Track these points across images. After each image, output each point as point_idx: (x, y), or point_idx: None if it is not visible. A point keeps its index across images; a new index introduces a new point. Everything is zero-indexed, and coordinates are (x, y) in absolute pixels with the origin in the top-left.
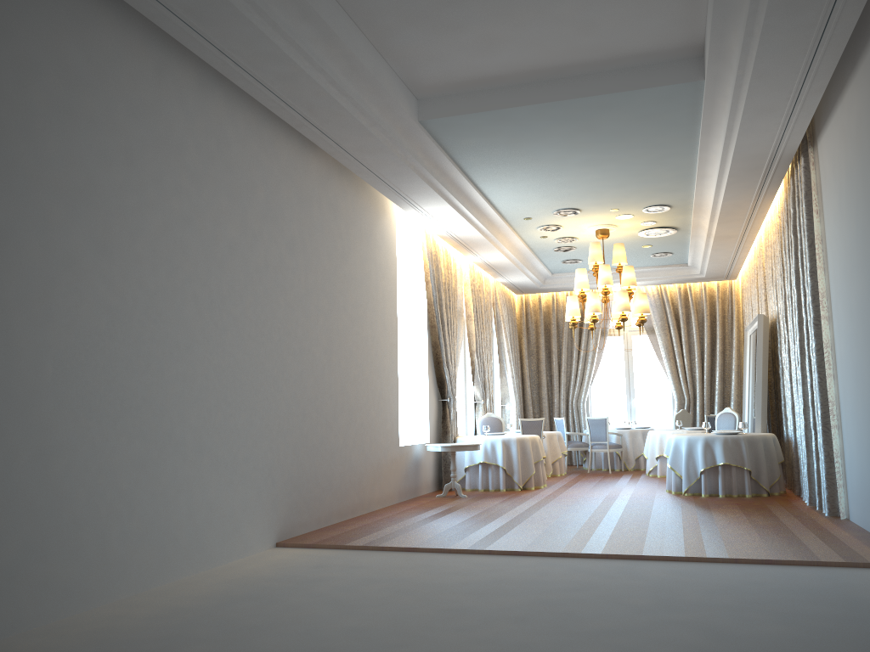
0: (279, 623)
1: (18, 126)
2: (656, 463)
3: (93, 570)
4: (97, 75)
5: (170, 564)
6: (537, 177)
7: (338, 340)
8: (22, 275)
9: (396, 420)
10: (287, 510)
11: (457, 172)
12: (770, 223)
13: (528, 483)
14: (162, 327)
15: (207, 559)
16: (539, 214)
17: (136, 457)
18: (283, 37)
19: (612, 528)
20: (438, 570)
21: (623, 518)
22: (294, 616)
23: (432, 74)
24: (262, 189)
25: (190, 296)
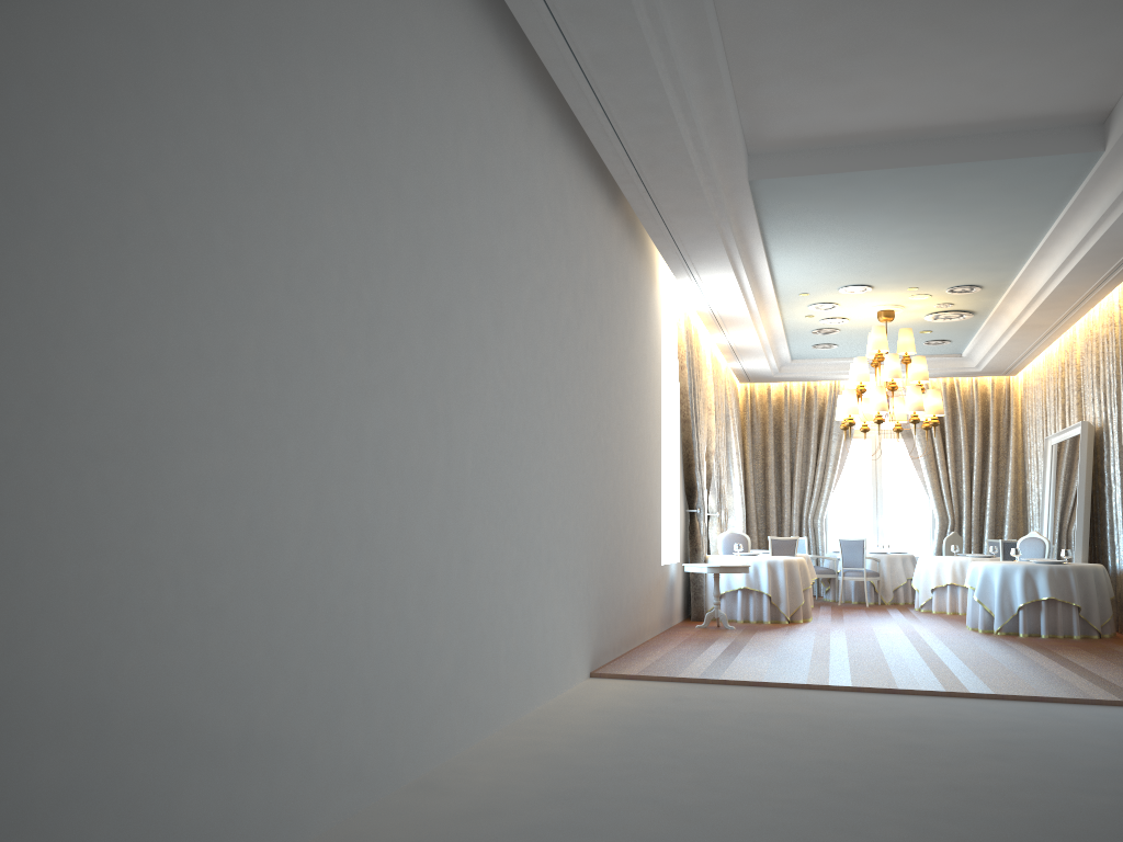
0: (733, 754)
1: (454, 189)
2: (930, 595)
3: (490, 691)
4: (496, 128)
5: (531, 690)
6: (845, 248)
7: (627, 435)
8: (456, 357)
9: (660, 533)
10: (596, 635)
11: (758, 239)
12: (1095, 312)
13: (796, 615)
14: (529, 417)
15: (552, 686)
16: (821, 290)
17: (514, 565)
18: (674, 88)
19: (966, 667)
20: (824, 706)
21: (962, 657)
22: (738, 748)
23: (782, 128)
24: (585, 256)
25: (544, 382)
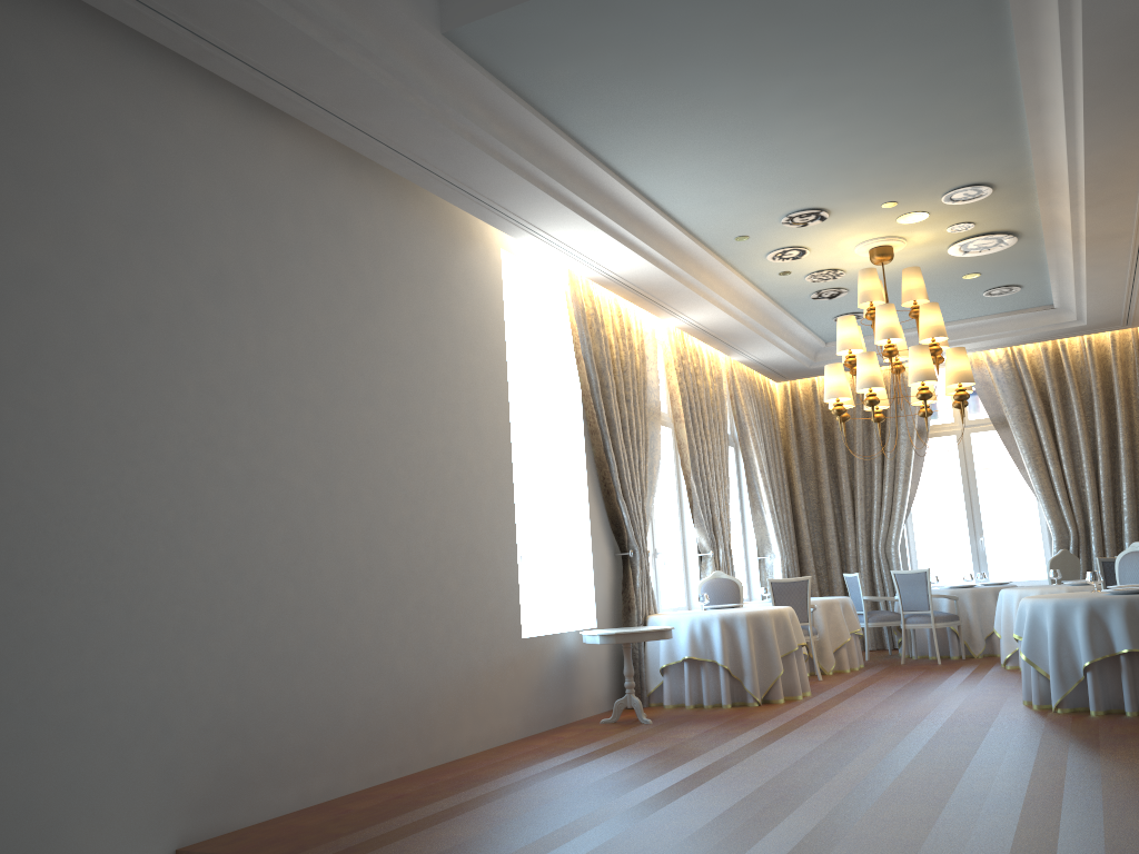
0: None
1: None
2: (1016, 645)
3: None
4: None
5: None
6: (722, 146)
7: (355, 455)
8: None
9: (512, 593)
10: (210, 782)
11: (570, 148)
12: None
13: (773, 692)
14: None
15: None
16: (759, 227)
17: None
18: None
19: (864, 809)
20: None
21: (904, 777)
22: None
23: None
24: (127, 175)
25: None
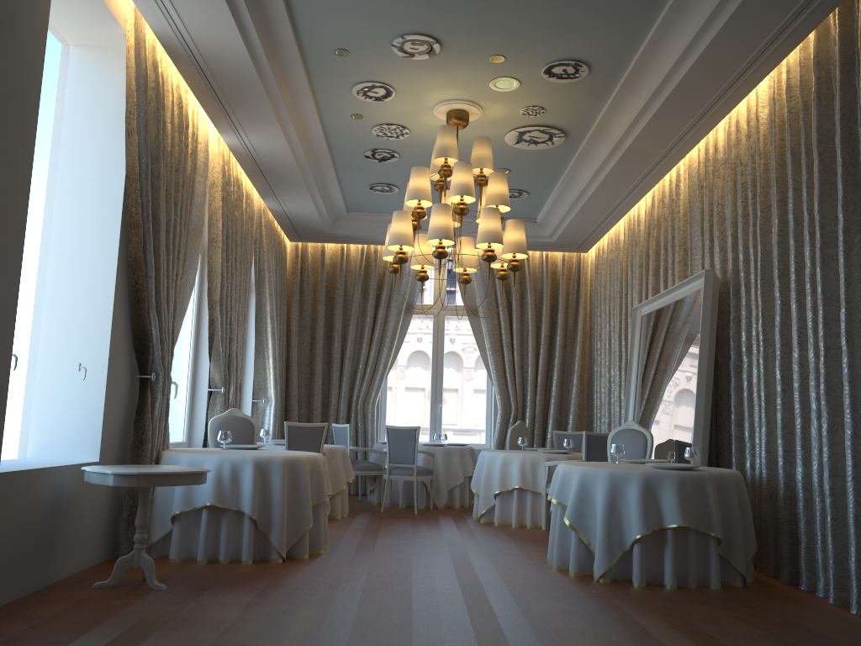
0: None
1: None
2: (492, 502)
3: None
4: None
5: None
6: None
7: None
8: None
9: None
10: None
11: None
12: (719, 133)
13: (299, 546)
14: None
15: None
16: (367, 42)
17: None
18: None
19: None
20: None
21: None
22: None
23: None
24: None
25: None
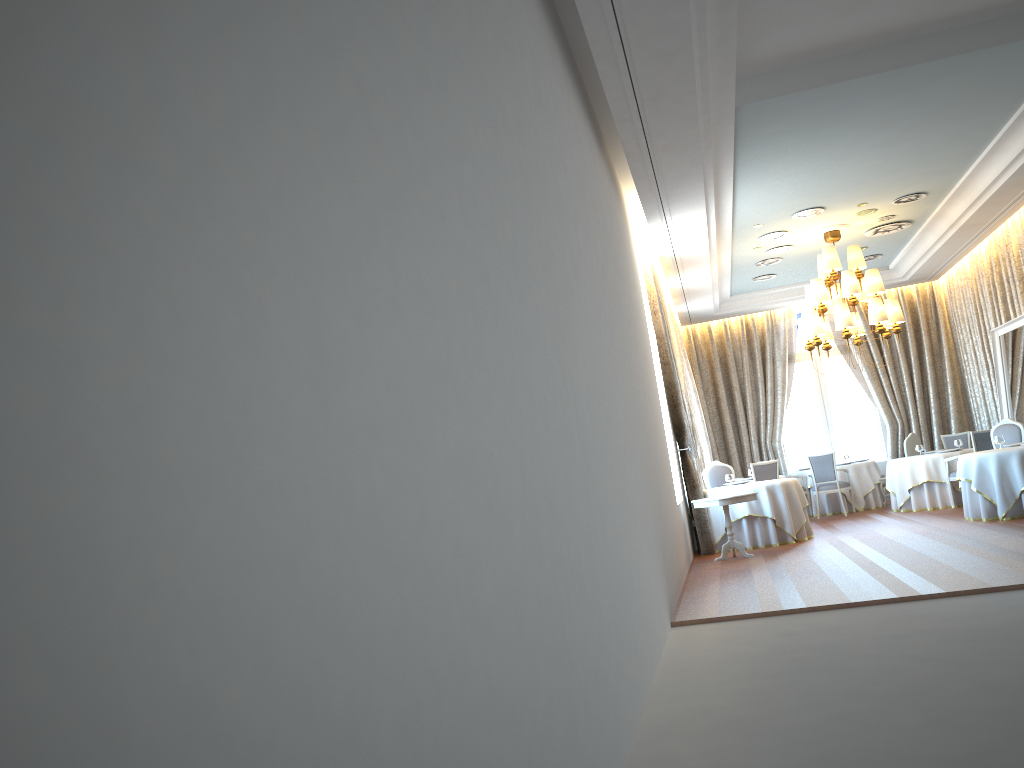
0: (925, 685)
1: (530, 117)
2: (907, 495)
3: (636, 660)
4: (538, 57)
5: (652, 652)
6: (809, 170)
7: (644, 379)
8: (561, 300)
9: (671, 474)
10: (666, 583)
11: (730, 171)
12: None
13: (800, 533)
14: (603, 364)
15: (659, 643)
16: (775, 218)
17: (623, 522)
18: (695, 2)
19: None
20: (943, 616)
21: (1006, 546)
22: (920, 677)
23: (769, 46)
24: (598, 200)
25: (603, 327)
